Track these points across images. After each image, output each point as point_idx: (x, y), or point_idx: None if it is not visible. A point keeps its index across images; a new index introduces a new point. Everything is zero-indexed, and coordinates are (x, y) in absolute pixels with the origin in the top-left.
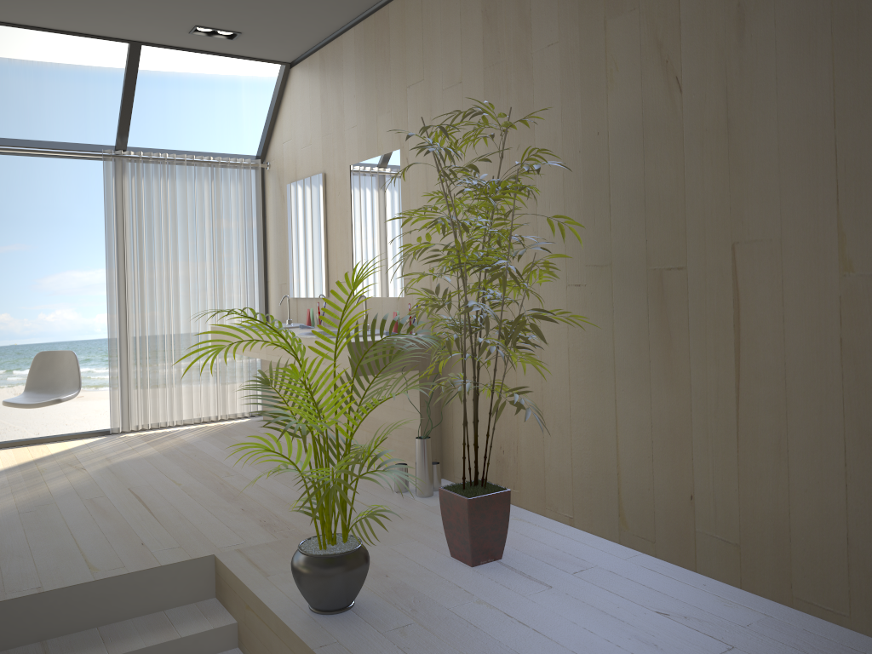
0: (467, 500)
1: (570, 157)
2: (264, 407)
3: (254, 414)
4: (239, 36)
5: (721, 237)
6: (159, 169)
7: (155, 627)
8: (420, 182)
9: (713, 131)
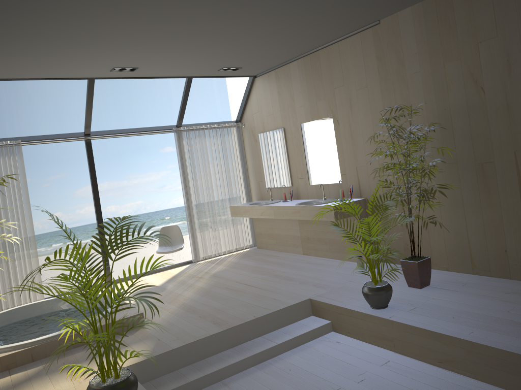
0: (417, 262)
1: (431, 119)
2: (257, 242)
3: (341, 237)
4: (239, 69)
5: (509, 149)
6: (198, 134)
7: (300, 327)
8: (346, 131)
9: (500, 108)
